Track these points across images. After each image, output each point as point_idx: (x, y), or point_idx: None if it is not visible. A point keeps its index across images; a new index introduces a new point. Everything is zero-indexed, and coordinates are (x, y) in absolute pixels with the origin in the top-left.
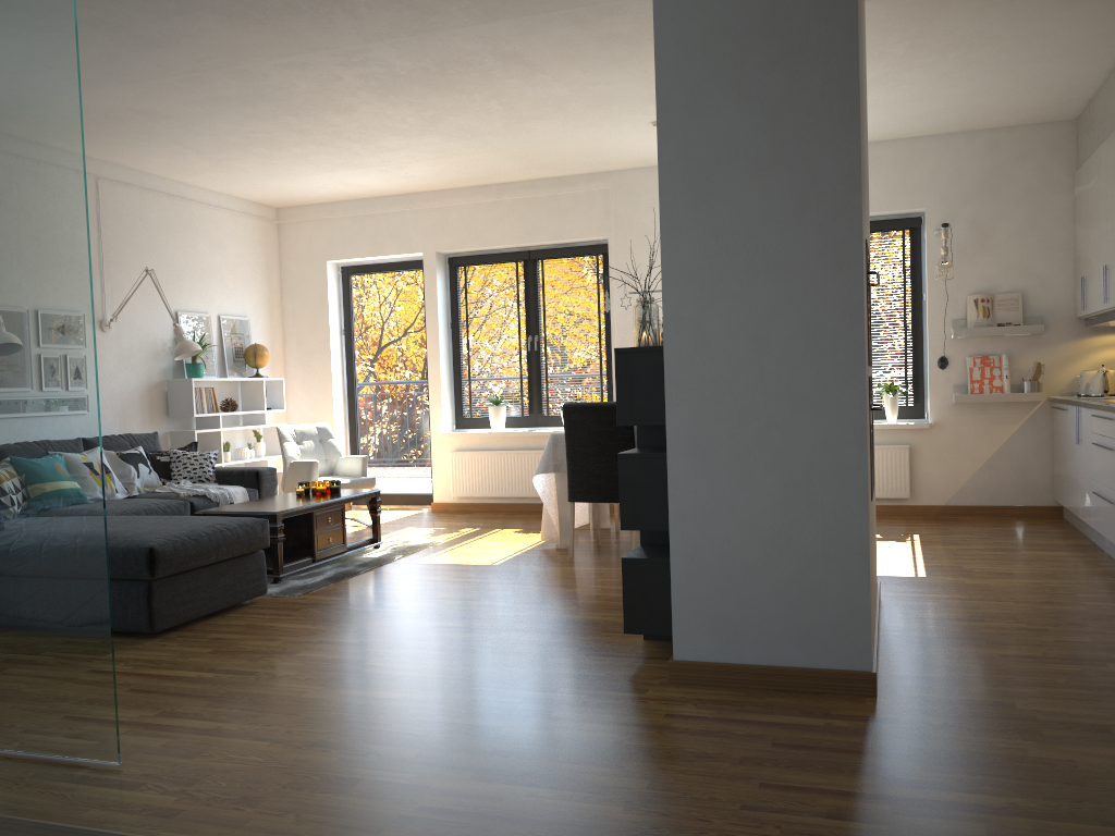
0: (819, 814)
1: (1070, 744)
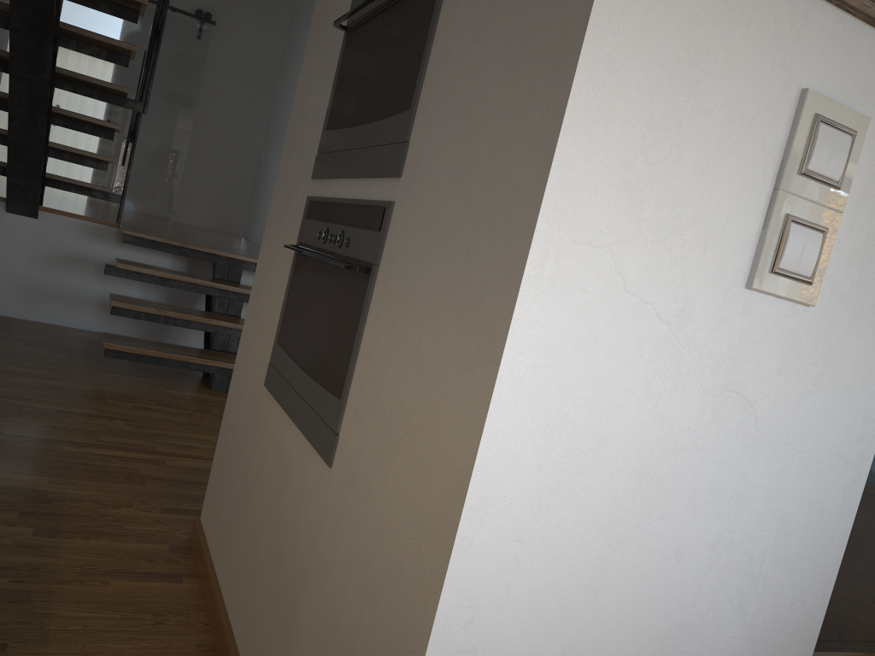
0: (196, 447)
1: (3, 487)
